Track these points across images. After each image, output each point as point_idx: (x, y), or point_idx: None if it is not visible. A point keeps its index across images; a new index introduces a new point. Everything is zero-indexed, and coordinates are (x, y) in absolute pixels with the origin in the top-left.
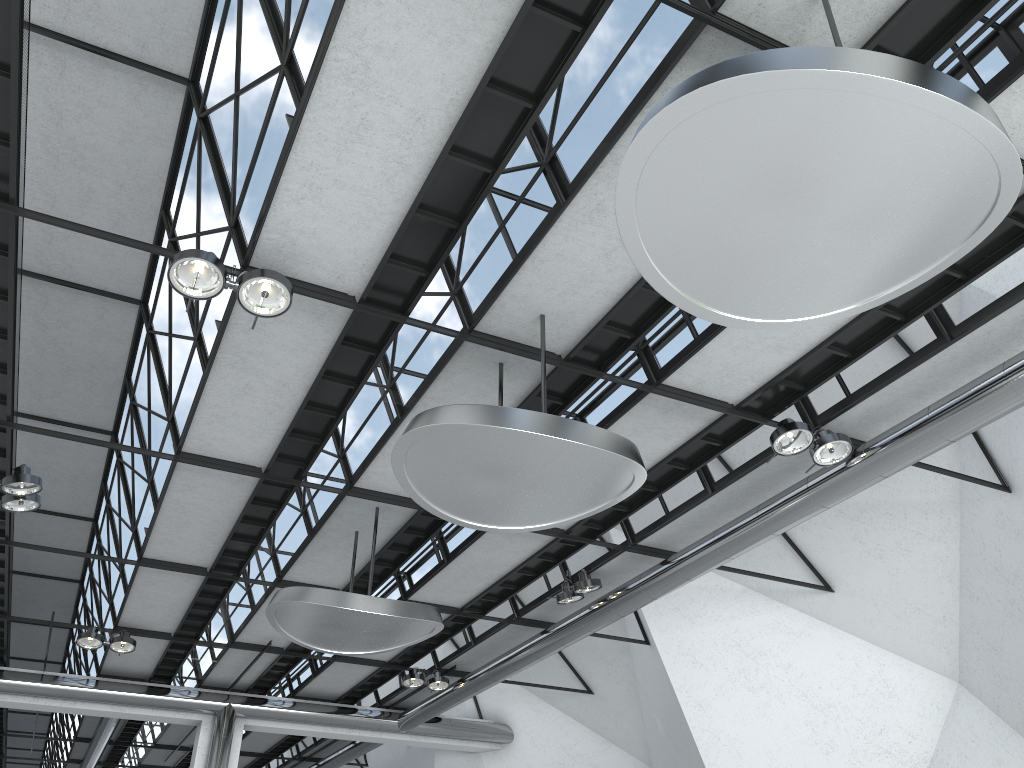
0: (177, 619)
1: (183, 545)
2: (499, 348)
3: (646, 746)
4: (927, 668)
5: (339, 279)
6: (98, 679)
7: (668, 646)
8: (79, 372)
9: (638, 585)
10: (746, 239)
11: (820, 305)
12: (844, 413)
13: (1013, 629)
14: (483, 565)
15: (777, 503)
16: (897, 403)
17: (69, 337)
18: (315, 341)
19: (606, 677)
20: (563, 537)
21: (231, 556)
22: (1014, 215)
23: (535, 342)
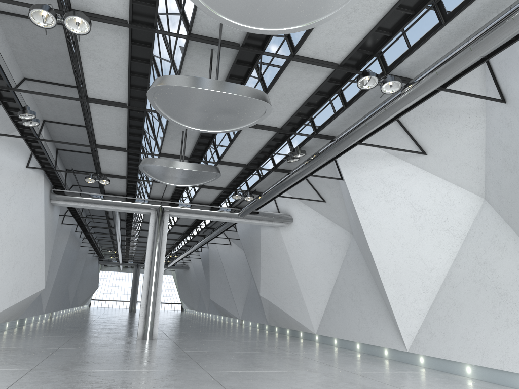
0: (125, 170)
1: (110, 139)
2: (204, 42)
3: (350, 225)
4: (470, 192)
5: (116, 12)
6: (104, 195)
7: (350, 181)
8: (50, 59)
9: (319, 153)
10: None
11: (301, 20)
12: (399, 65)
13: (505, 173)
14: (248, 145)
15: (372, 113)
16: (427, 59)
17: (39, 43)
18: (120, 43)
19: (330, 195)
20: (278, 131)
21: (133, 143)
22: None
23: (224, 37)
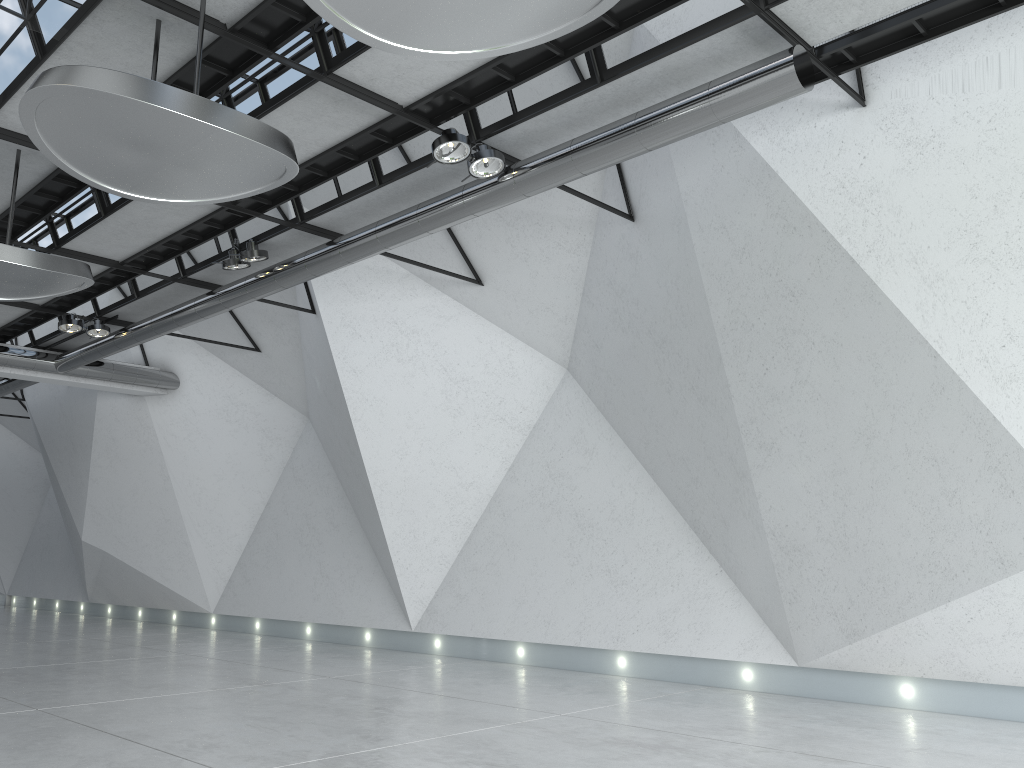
0: None
1: None
2: (155, 5)
3: (306, 401)
4: (546, 356)
5: None
6: None
7: (332, 317)
8: None
9: (303, 262)
10: None
11: (460, 43)
12: (504, 132)
13: (613, 333)
14: (145, 224)
15: (435, 205)
16: (551, 131)
17: None
18: None
19: (274, 338)
20: (229, 208)
21: None
22: None
23: (198, 5)
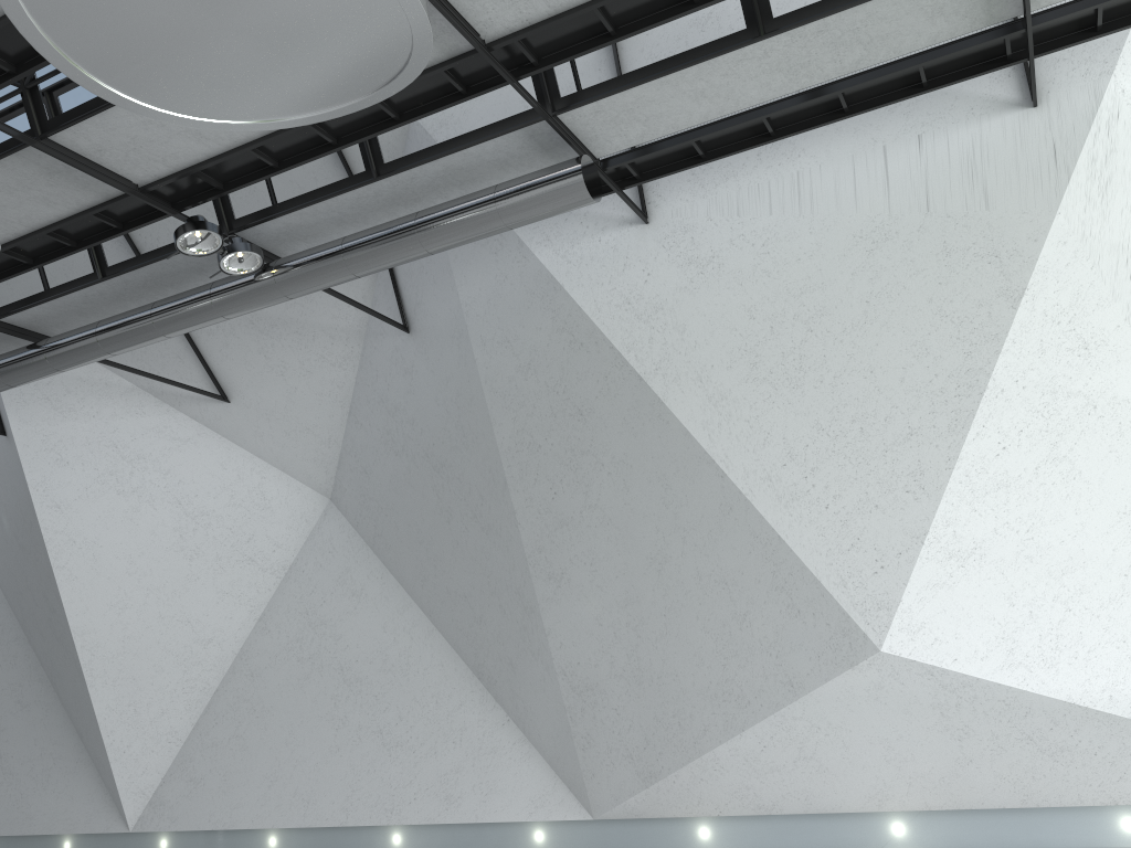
0: None
1: None
2: None
3: None
4: (305, 484)
5: None
6: None
7: (30, 440)
8: None
9: None
10: (142, 11)
11: (224, 110)
12: (263, 224)
13: (384, 456)
14: None
15: (175, 304)
16: (318, 226)
17: None
18: None
19: None
20: None
21: None
22: (451, 72)
23: None
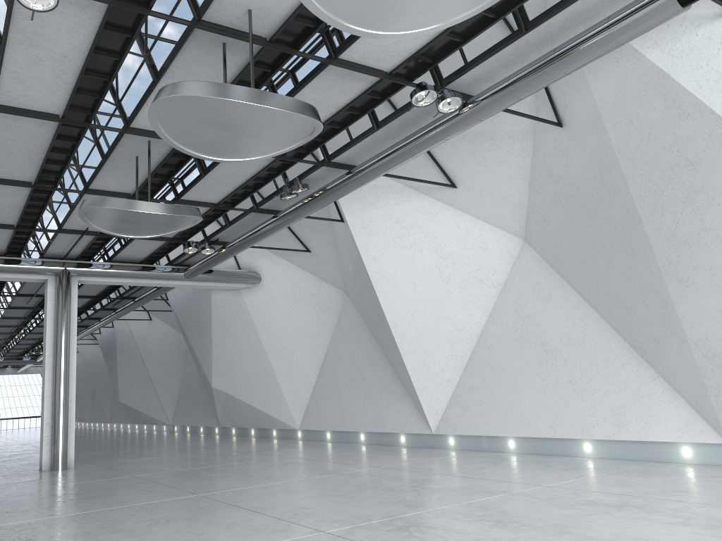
0: (16, 216)
1: (10, 168)
2: (221, 34)
3: (344, 282)
4: (507, 232)
5: None
6: None
7: (355, 223)
8: None
9: (331, 188)
10: None
11: (421, 23)
12: (459, 78)
13: (555, 210)
14: (229, 176)
15: (416, 136)
16: (493, 71)
17: None
18: (83, 26)
19: (318, 242)
20: (280, 158)
21: (48, 174)
22: None
23: (247, 29)
